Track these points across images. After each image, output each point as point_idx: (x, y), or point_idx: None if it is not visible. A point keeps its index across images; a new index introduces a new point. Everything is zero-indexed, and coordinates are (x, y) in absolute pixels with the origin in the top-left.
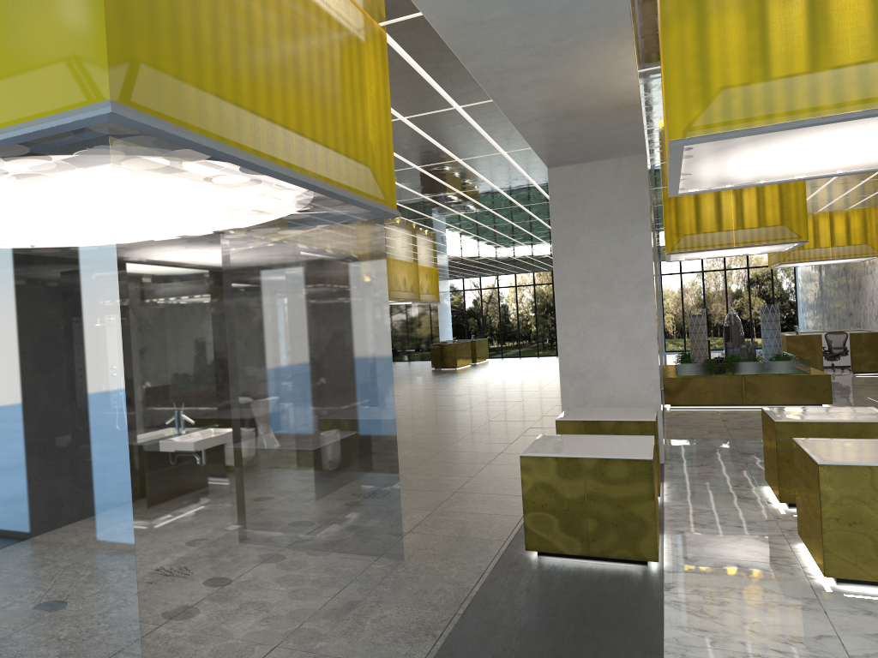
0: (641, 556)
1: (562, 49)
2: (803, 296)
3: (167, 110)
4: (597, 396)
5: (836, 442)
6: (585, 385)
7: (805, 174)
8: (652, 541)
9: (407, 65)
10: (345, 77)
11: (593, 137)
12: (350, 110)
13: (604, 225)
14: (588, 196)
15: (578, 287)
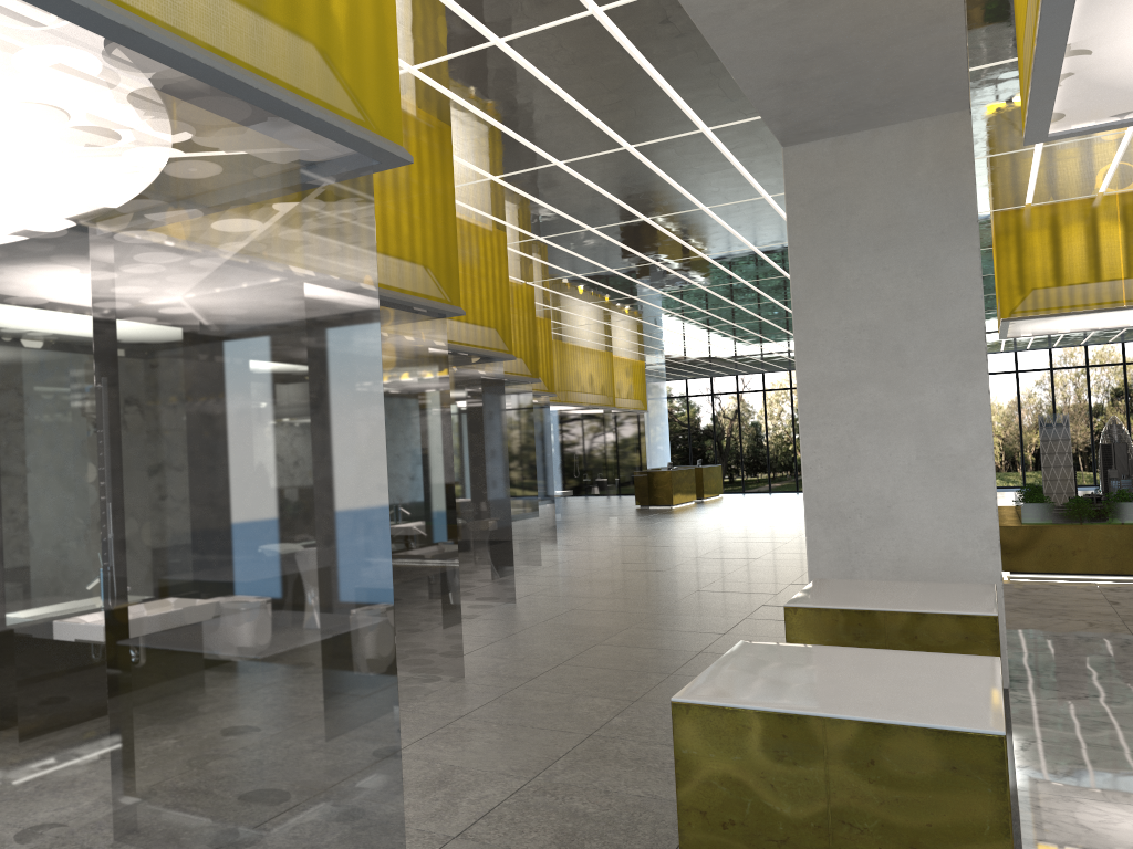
0: None
1: None
2: None
3: None
4: (875, 557)
5: None
6: (852, 538)
7: None
8: None
9: None
10: None
11: (864, 61)
12: None
13: (888, 245)
14: (858, 193)
15: (839, 358)
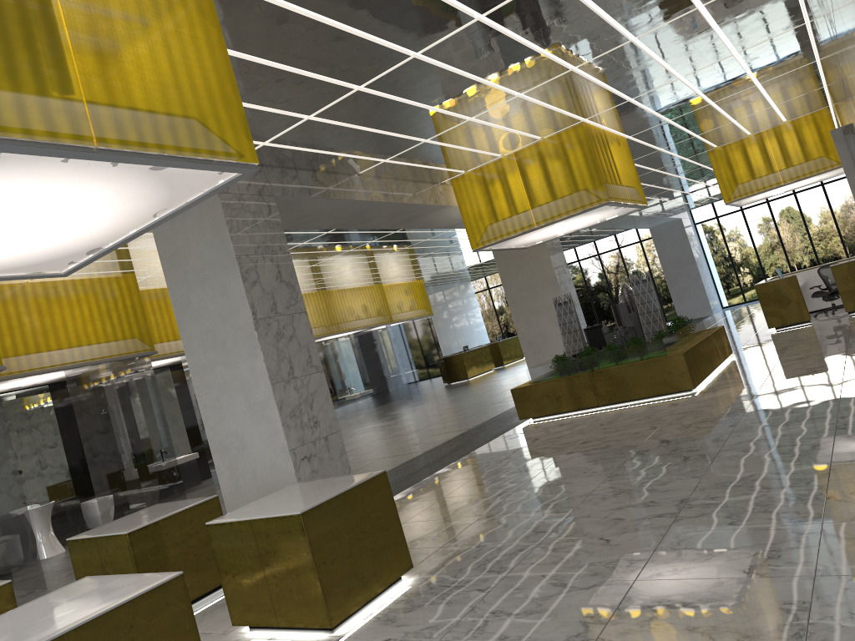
0: None
1: None
2: None
3: None
4: (244, 471)
5: (81, 588)
6: (232, 461)
7: (114, 232)
8: None
9: None
10: None
11: None
12: None
13: (205, 280)
14: (187, 251)
15: (202, 352)
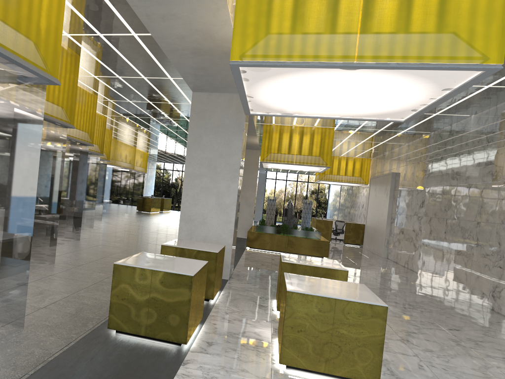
0: (177, 339)
1: None
2: (331, 201)
3: None
4: (198, 234)
5: (305, 278)
6: (193, 227)
7: (319, 113)
8: (184, 330)
9: None
10: None
11: (215, 73)
12: None
13: (218, 132)
14: (212, 113)
15: (198, 167)
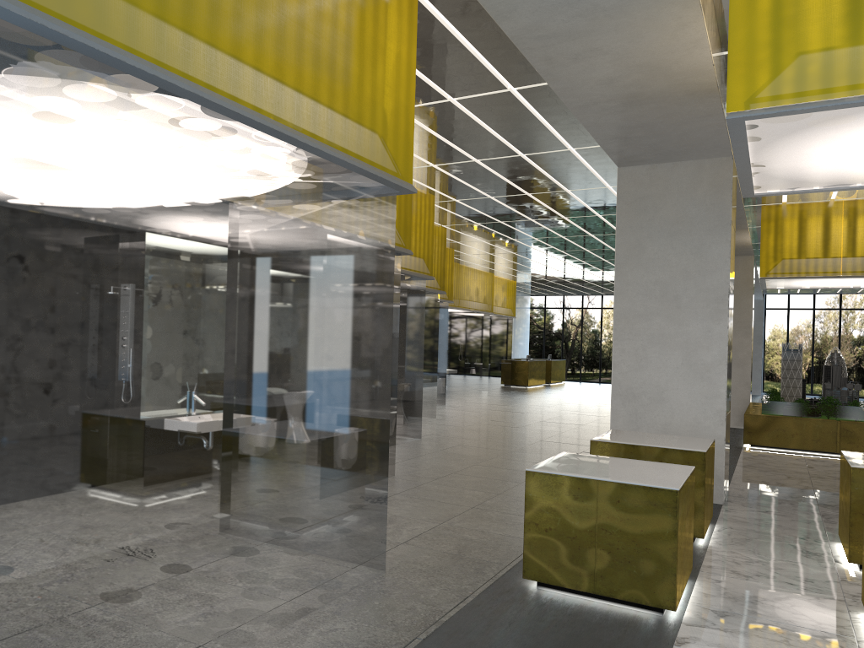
0: (656, 602)
1: (613, 9)
2: None
3: (79, 15)
4: (651, 421)
5: None
6: (639, 409)
7: None
8: (669, 586)
9: (447, 33)
10: (352, 27)
11: (666, 130)
12: (356, 64)
13: (676, 233)
14: (661, 200)
15: (640, 300)
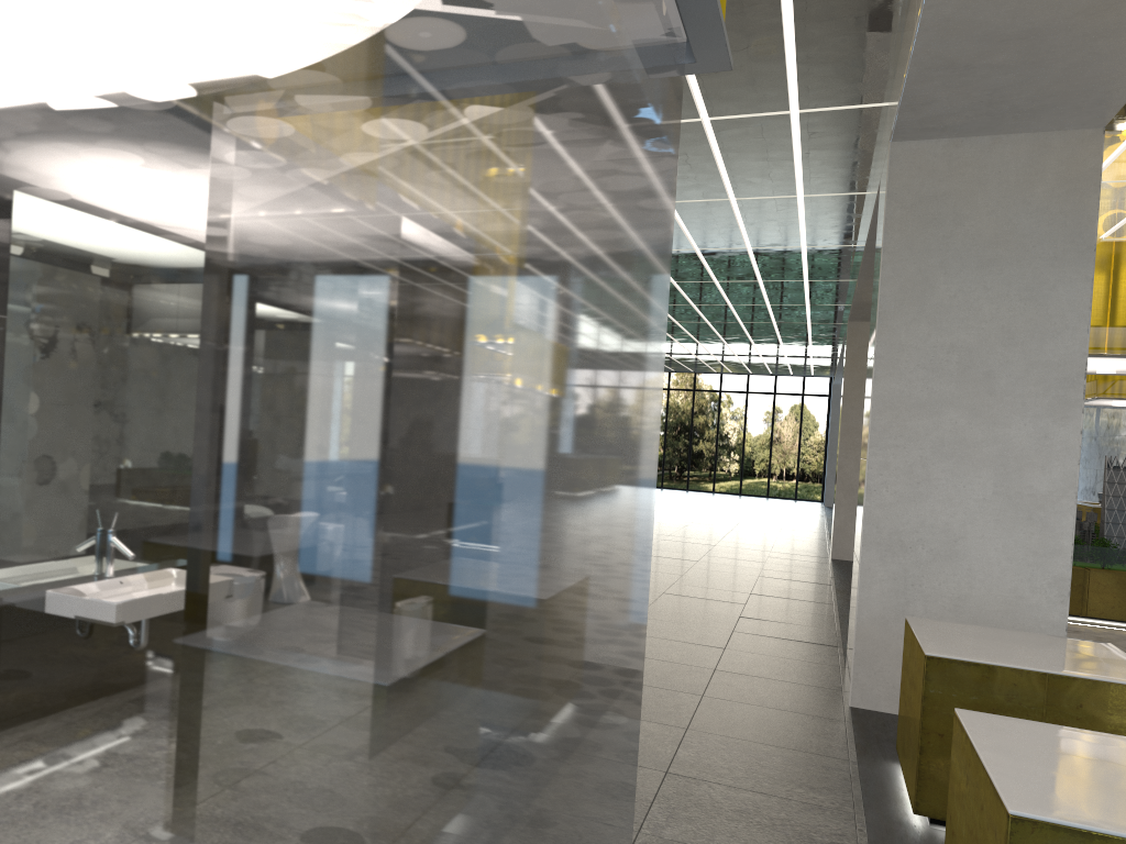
0: None
1: None
2: None
3: None
4: (933, 592)
5: None
6: (911, 569)
7: None
8: None
9: None
10: None
11: (1056, 53)
12: None
13: (993, 263)
14: (968, 203)
15: (922, 378)
